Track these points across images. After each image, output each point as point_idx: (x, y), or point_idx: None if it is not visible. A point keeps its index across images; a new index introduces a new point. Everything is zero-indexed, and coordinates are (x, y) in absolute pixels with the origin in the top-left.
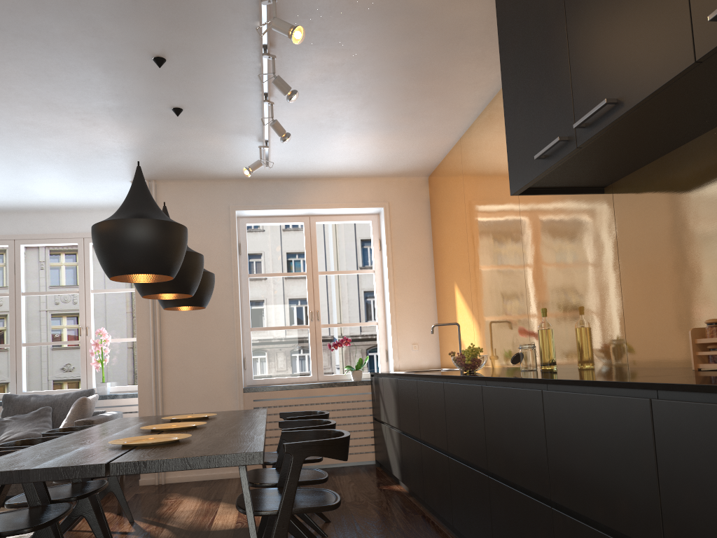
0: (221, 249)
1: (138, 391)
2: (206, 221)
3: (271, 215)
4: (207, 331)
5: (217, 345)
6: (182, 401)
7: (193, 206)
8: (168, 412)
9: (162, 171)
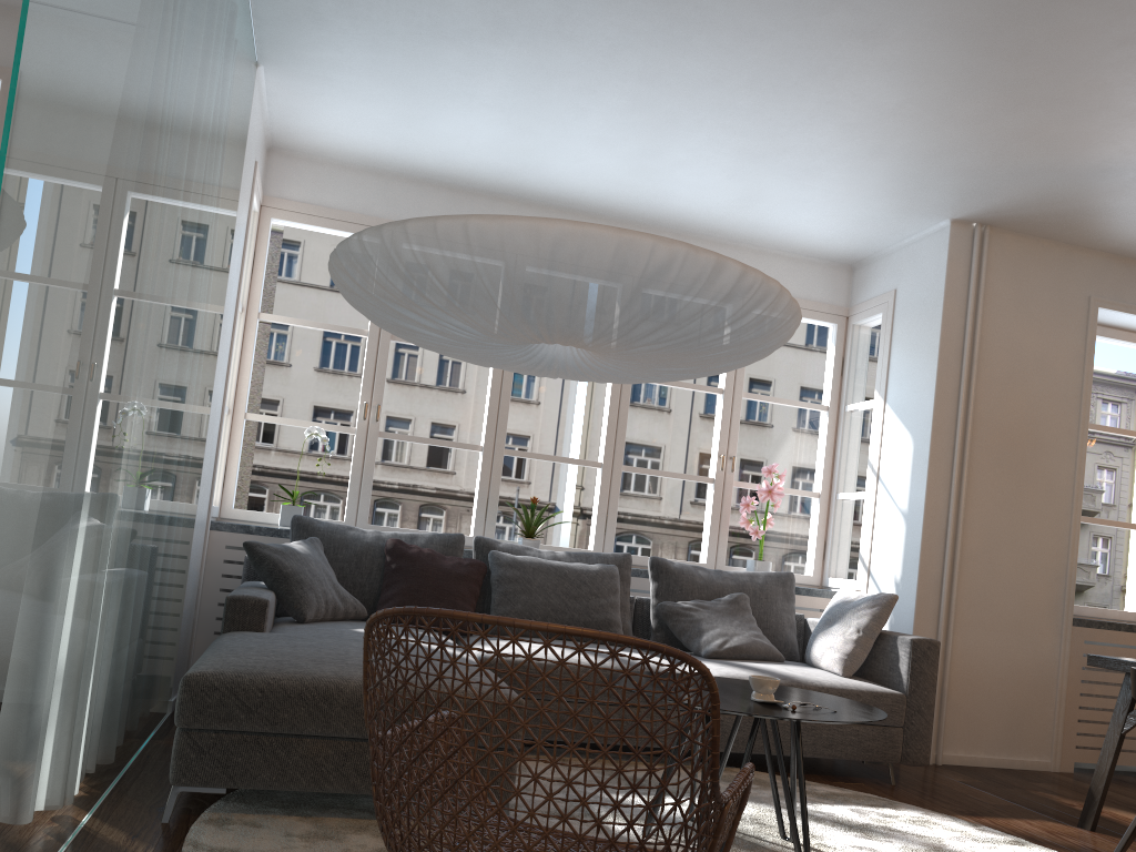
0: (1068, 370)
1: (918, 594)
2: (1052, 315)
3: (1117, 325)
4: (1031, 509)
5: (1042, 536)
6: (979, 623)
7: (1036, 285)
8: (957, 640)
9: (1040, 216)
